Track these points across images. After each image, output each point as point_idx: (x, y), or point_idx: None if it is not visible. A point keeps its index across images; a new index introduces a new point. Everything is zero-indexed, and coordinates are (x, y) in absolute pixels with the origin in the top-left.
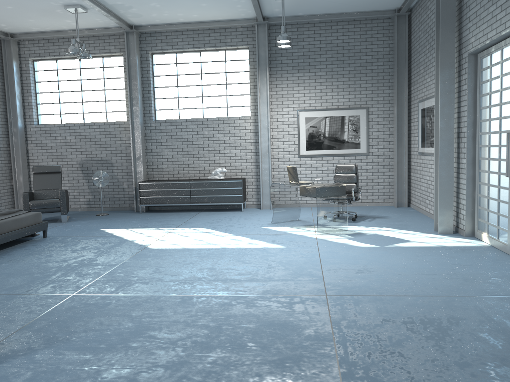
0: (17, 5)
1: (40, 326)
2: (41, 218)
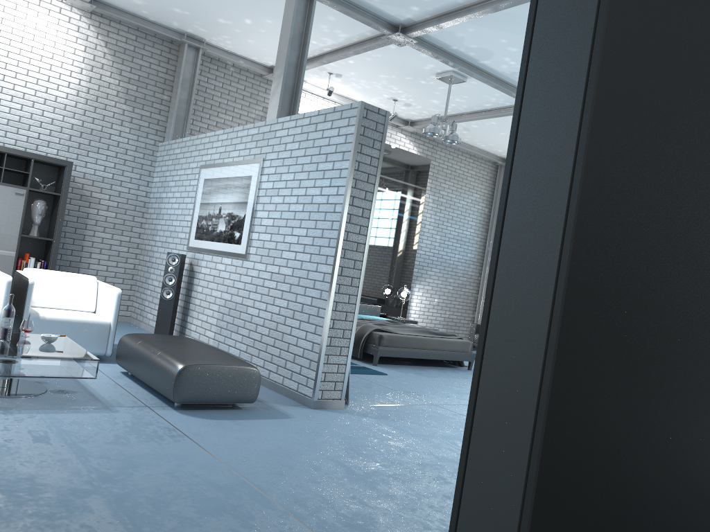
0: (509, 131)
1: (386, 409)
2: (469, 348)
